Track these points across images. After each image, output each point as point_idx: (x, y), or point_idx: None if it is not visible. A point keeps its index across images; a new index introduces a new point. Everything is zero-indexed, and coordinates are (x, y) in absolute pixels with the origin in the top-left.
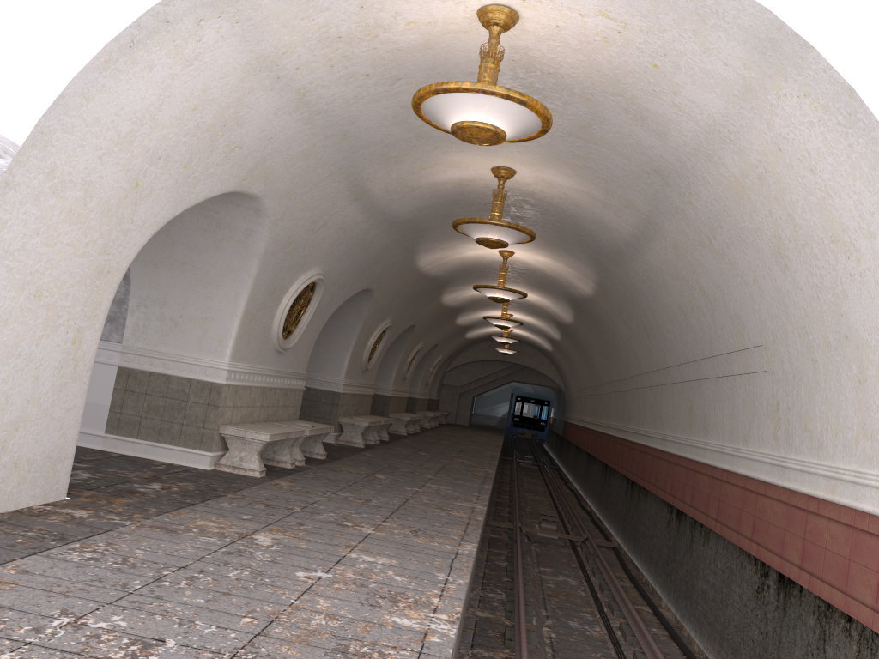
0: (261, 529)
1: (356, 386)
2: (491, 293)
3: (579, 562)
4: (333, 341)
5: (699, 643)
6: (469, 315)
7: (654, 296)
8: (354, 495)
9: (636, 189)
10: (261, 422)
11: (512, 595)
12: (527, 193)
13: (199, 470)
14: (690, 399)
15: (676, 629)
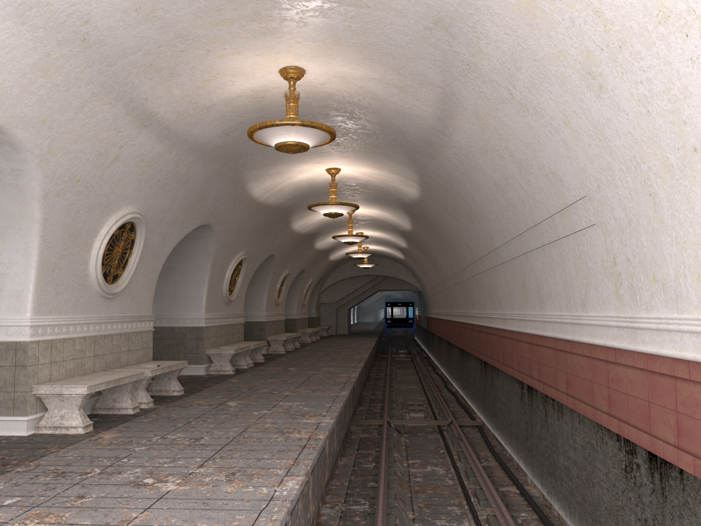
0: (14, 518)
1: (222, 318)
2: (325, 210)
3: (446, 447)
4: (188, 279)
5: (570, 522)
6: (326, 239)
7: (470, 180)
8: (186, 435)
9: (424, 56)
10: (97, 372)
11: (375, 503)
12: (326, 96)
13: (12, 439)
14: (522, 274)
15: (545, 508)
